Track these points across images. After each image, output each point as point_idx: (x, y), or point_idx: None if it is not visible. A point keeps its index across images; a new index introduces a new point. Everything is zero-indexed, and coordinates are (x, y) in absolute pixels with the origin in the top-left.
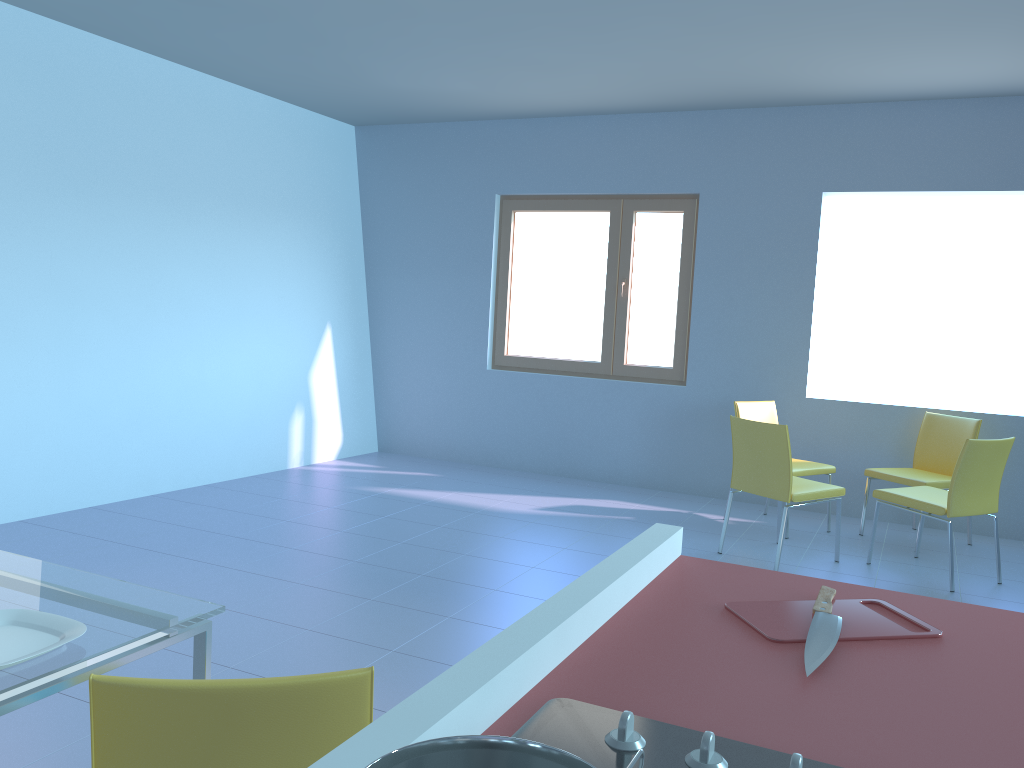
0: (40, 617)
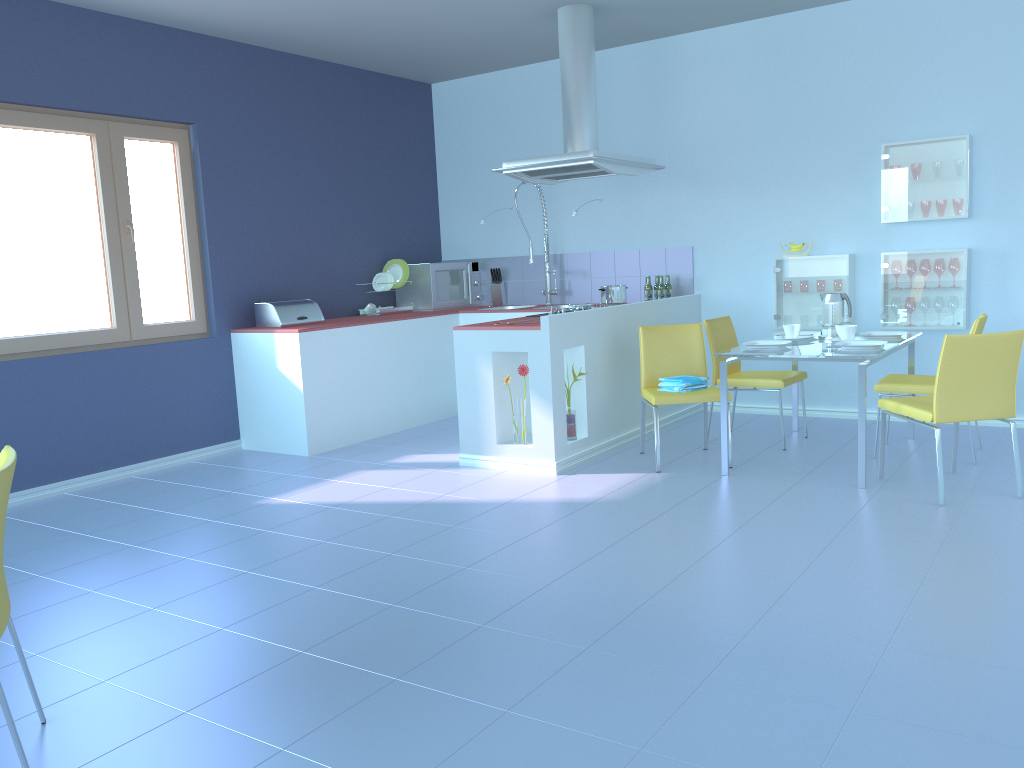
0: (765, 345)
